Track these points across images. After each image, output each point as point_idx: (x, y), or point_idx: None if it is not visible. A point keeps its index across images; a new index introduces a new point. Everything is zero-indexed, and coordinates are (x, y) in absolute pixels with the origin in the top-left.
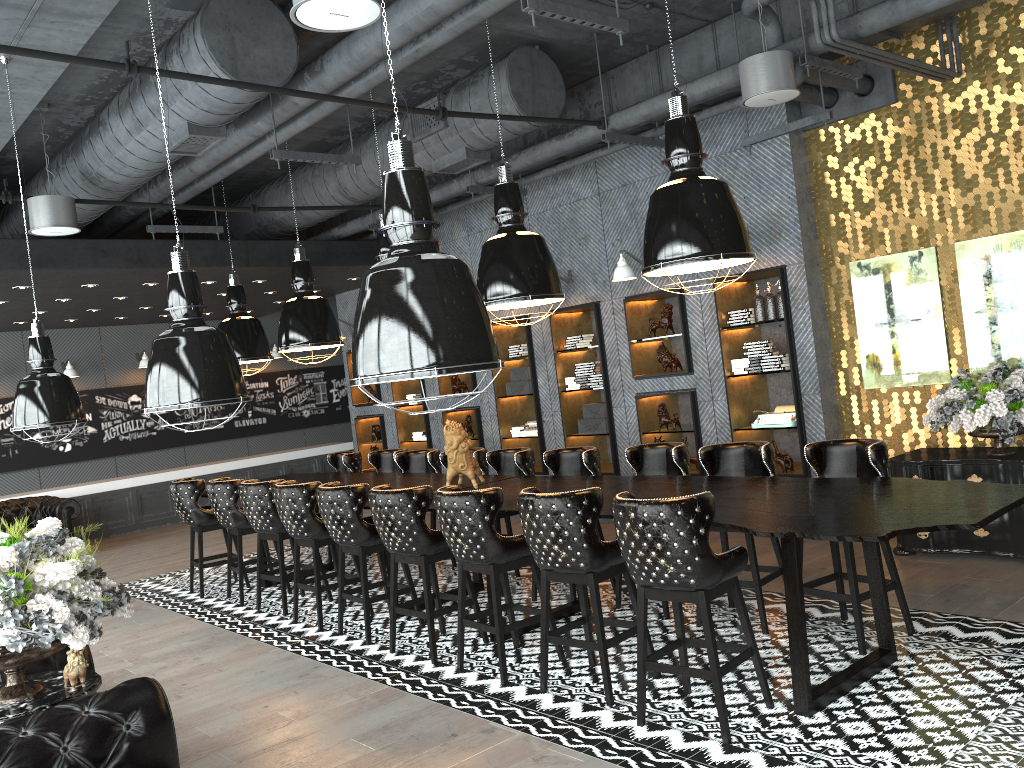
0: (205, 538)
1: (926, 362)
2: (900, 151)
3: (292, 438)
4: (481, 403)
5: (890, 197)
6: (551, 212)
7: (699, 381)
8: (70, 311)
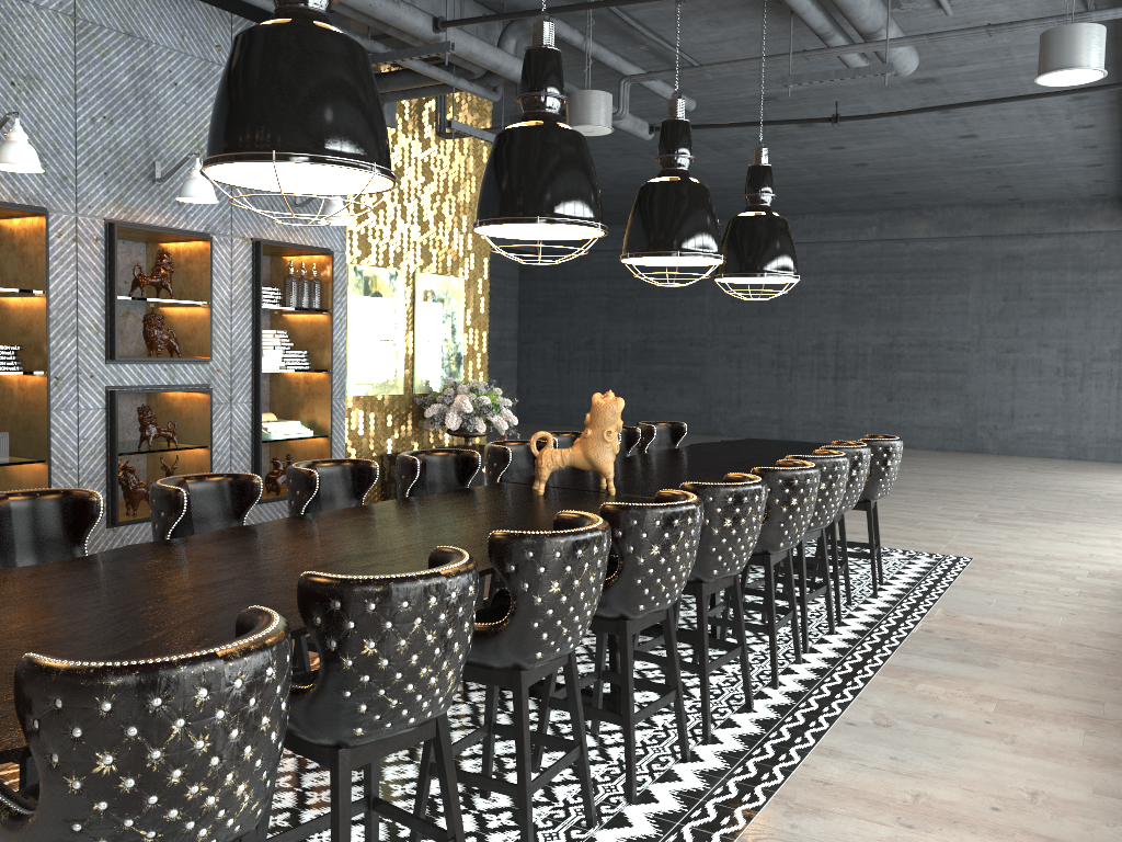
0: None
1: (392, 374)
2: None
3: None
4: None
5: (379, 212)
6: None
7: (216, 374)
8: None
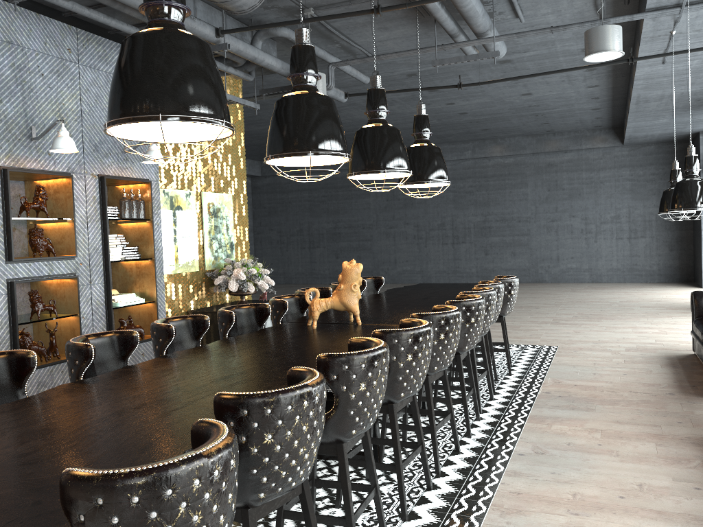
0: None
1: (191, 258)
2: None
3: None
4: None
5: (176, 154)
6: None
7: (80, 266)
8: None
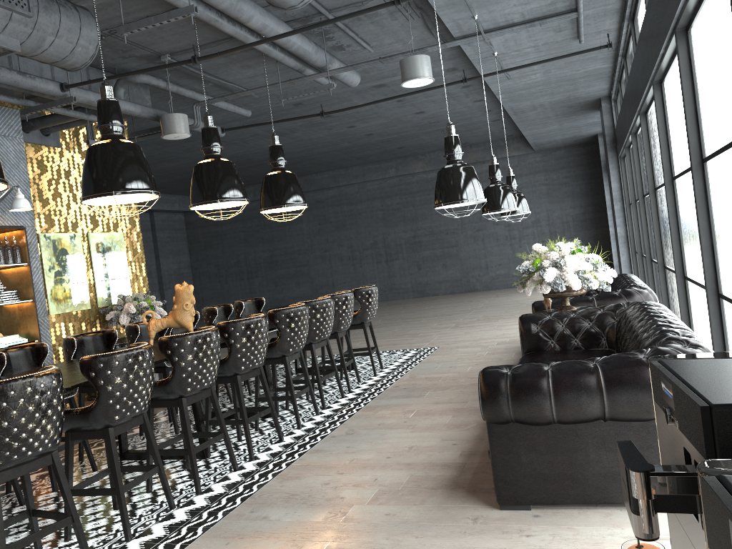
0: None
1: (81, 297)
2: (61, 175)
3: None
4: None
5: (57, 199)
6: None
7: None
8: None
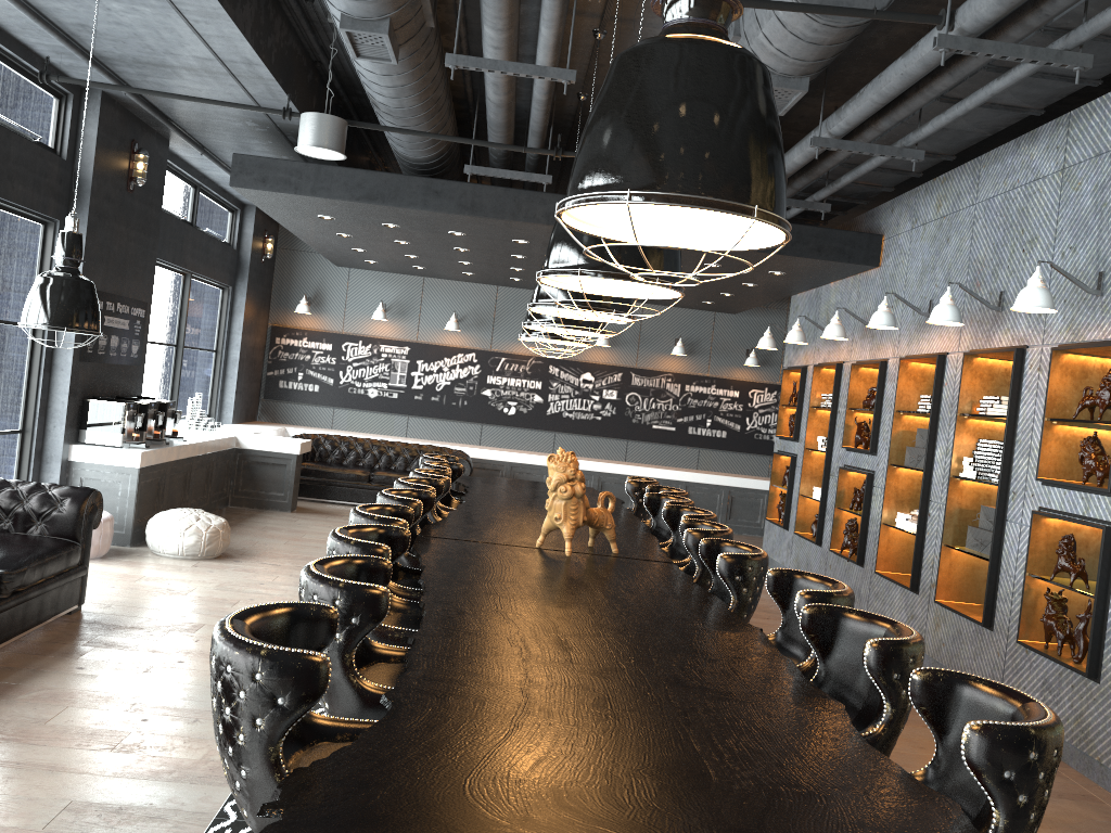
0: None
1: None
2: None
3: (753, 463)
4: (876, 468)
5: None
6: (1001, 198)
7: None
8: (495, 266)
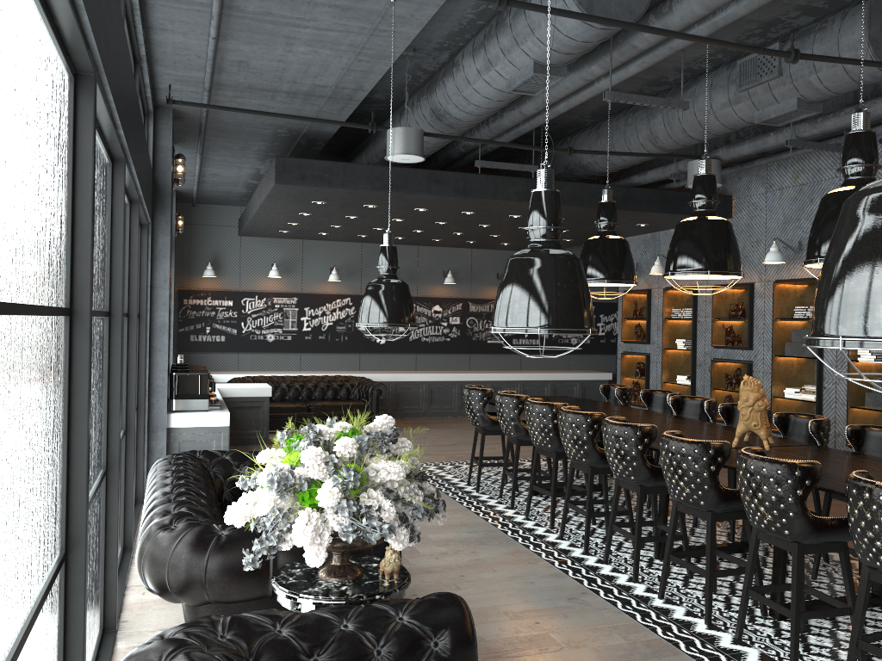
0: (479, 436)
1: None
2: None
3: (558, 361)
4: (754, 358)
5: None
6: None
7: None
8: (400, 230)
